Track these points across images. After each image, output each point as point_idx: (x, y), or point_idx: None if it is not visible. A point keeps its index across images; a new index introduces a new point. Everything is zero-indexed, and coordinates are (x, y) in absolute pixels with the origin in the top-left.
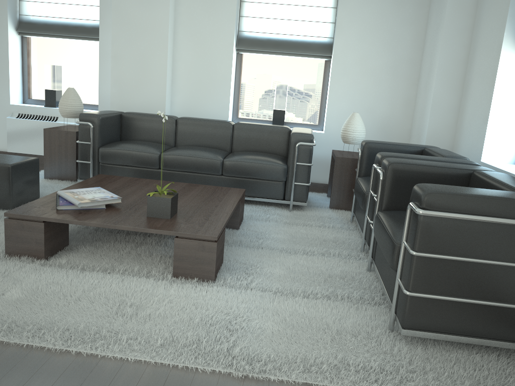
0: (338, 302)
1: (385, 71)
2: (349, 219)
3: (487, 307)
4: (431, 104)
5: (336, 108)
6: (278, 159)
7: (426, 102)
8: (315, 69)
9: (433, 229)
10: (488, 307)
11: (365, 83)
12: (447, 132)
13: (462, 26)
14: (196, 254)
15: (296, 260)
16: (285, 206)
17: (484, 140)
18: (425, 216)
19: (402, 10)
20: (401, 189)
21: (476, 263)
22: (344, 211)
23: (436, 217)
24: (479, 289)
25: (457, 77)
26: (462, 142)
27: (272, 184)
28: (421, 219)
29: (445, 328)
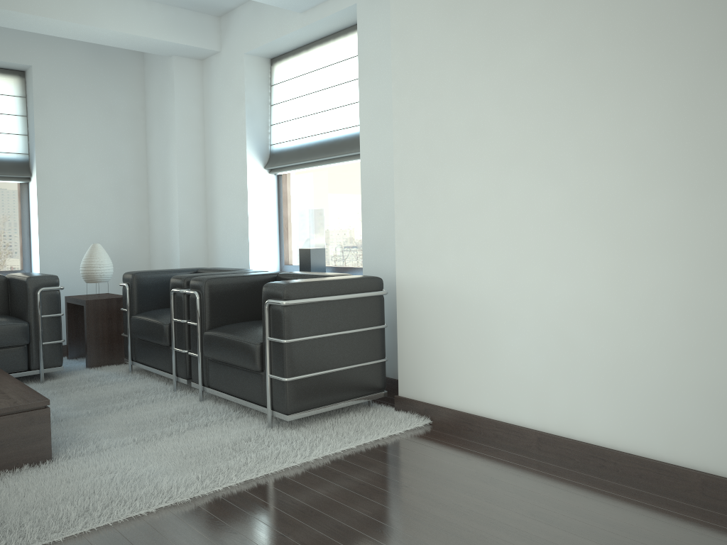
0: (205, 429)
1: (109, 193)
2: (127, 371)
3: (341, 373)
4: (179, 225)
5: (52, 243)
6: (8, 316)
7: (170, 224)
8: (7, 195)
9: (296, 316)
10: (342, 372)
11: (86, 209)
12: (200, 253)
13: (194, 142)
14: (22, 431)
15: (118, 417)
16: (27, 380)
17: (249, 254)
18: (288, 306)
19: (115, 122)
20: (221, 304)
21: (328, 337)
22: (109, 367)
23: (296, 305)
24: (334, 358)
25: (199, 194)
26: (221, 261)
27: (9, 352)
28: (285, 310)
29: (318, 402)
